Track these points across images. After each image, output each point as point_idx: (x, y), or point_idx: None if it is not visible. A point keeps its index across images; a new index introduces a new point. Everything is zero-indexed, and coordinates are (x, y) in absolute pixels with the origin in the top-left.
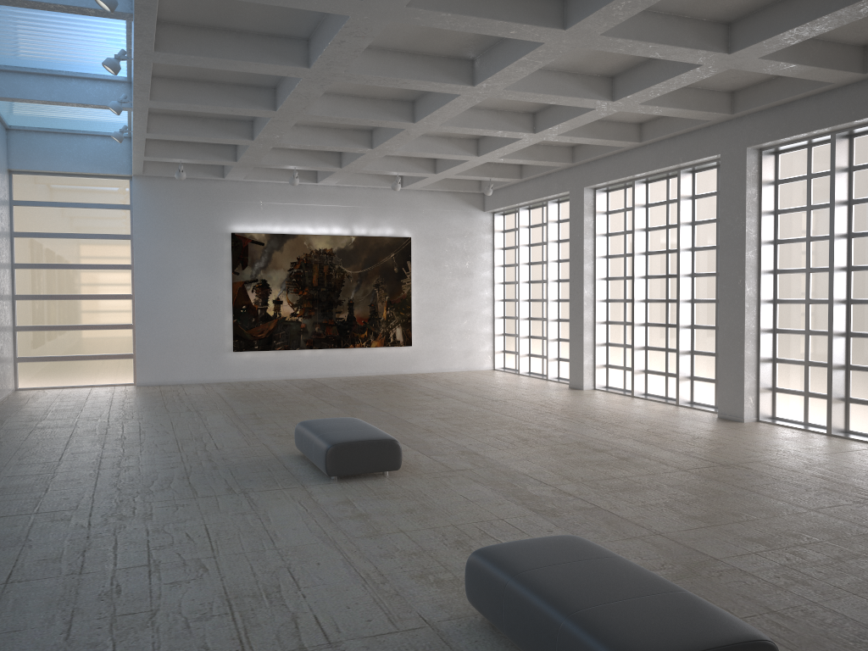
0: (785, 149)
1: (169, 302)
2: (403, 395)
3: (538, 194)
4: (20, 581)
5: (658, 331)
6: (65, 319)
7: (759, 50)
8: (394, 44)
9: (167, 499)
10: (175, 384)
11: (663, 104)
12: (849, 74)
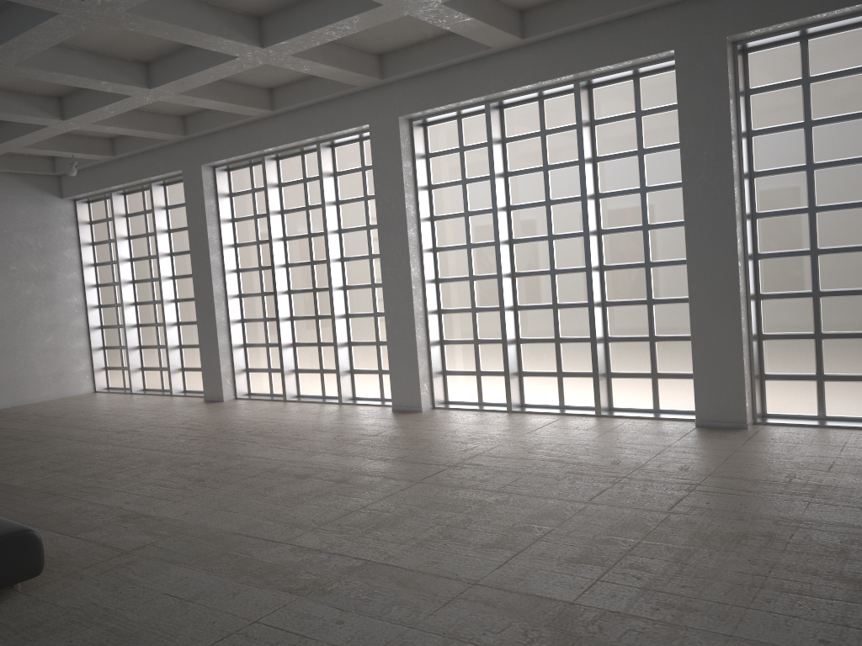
0: (434, 121)
1: None
2: None
3: (139, 175)
4: None
5: (307, 325)
6: None
7: None
8: None
9: None
10: None
11: (316, 59)
12: (511, 37)
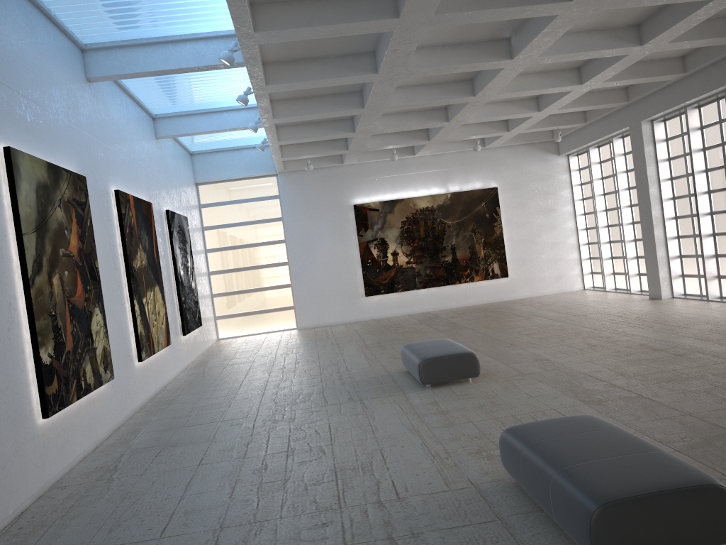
0: None
1: (314, 264)
2: (499, 318)
3: (602, 133)
4: (207, 463)
5: (725, 239)
6: (244, 285)
7: None
8: (441, 40)
9: (306, 407)
10: (326, 325)
11: (692, 38)
12: None
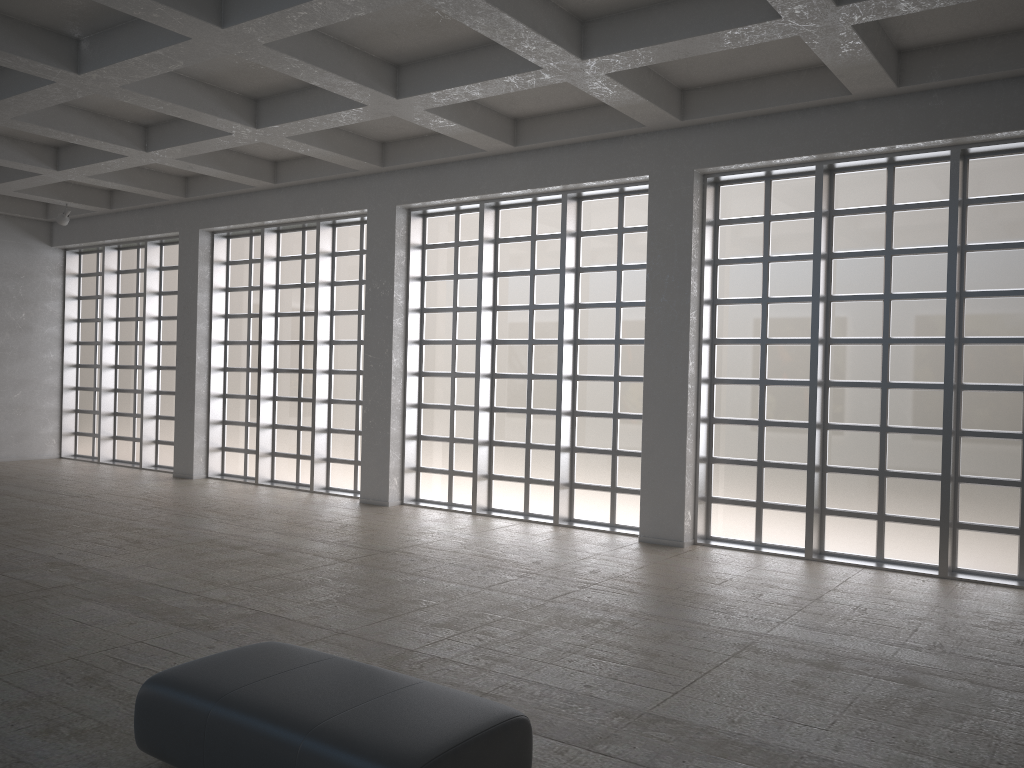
0: (433, 213)
1: None
2: None
3: (135, 231)
4: None
5: (289, 407)
6: None
7: (428, 101)
8: None
9: None
10: None
11: (312, 143)
12: (502, 144)
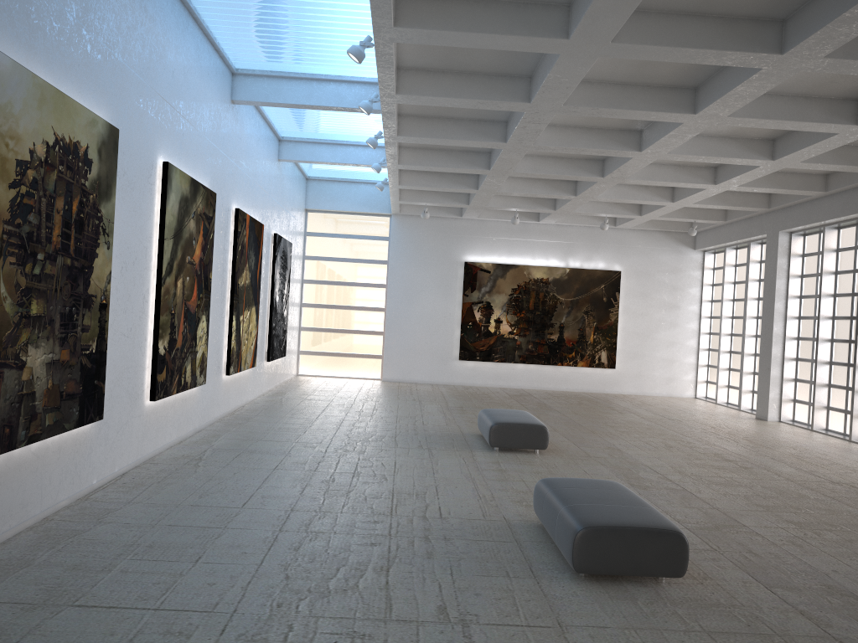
0: None
1: (411, 315)
2: (592, 407)
3: (740, 236)
4: (282, 469)
5: (840, 370)
6: (335, 323)
7: None
8: (573, 122)
9: (377, 446)
10: (411, 382)
11: (826, 162)
12: None
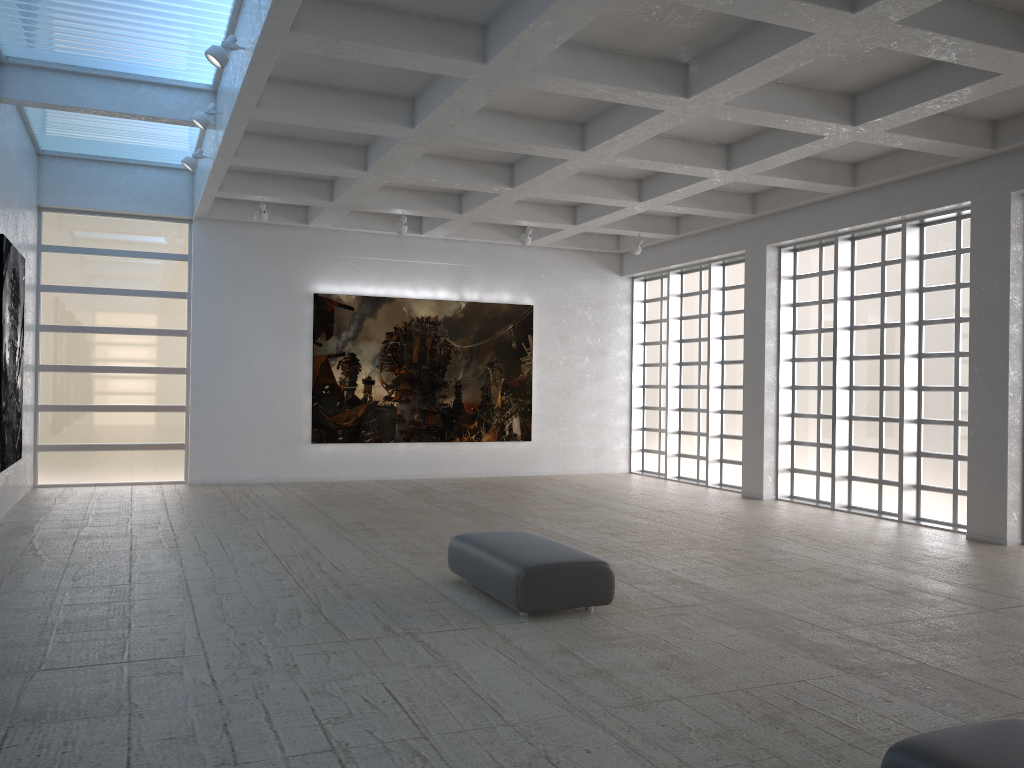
0: None
1: (233, 378)
2: (539, 502)
3: (700, 254)
4: None
5: (867, 427)
6: (101, 397)
7: None
8: (595, 37)
9: (307, 643)
10: (238, 483)
11: (912, 133)
12: None
